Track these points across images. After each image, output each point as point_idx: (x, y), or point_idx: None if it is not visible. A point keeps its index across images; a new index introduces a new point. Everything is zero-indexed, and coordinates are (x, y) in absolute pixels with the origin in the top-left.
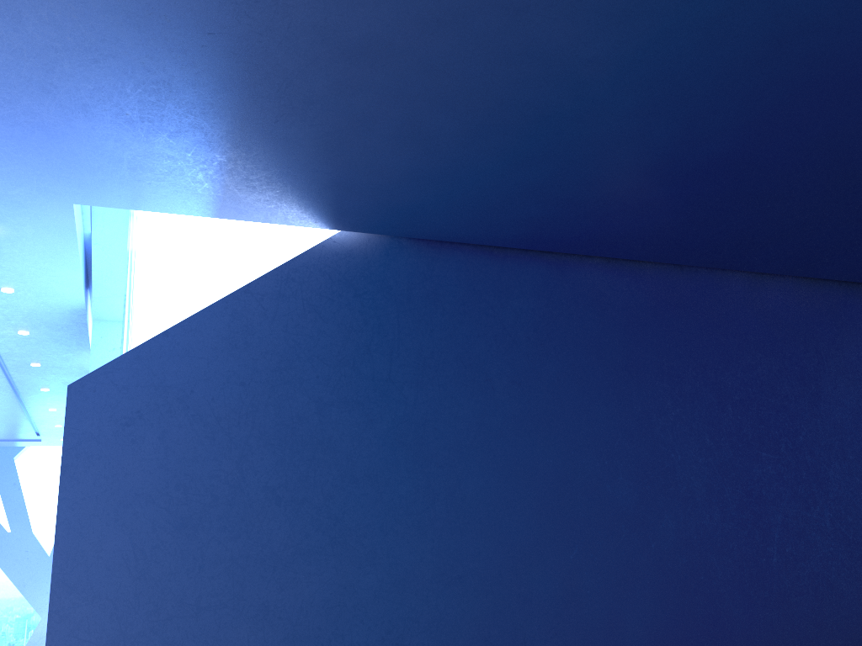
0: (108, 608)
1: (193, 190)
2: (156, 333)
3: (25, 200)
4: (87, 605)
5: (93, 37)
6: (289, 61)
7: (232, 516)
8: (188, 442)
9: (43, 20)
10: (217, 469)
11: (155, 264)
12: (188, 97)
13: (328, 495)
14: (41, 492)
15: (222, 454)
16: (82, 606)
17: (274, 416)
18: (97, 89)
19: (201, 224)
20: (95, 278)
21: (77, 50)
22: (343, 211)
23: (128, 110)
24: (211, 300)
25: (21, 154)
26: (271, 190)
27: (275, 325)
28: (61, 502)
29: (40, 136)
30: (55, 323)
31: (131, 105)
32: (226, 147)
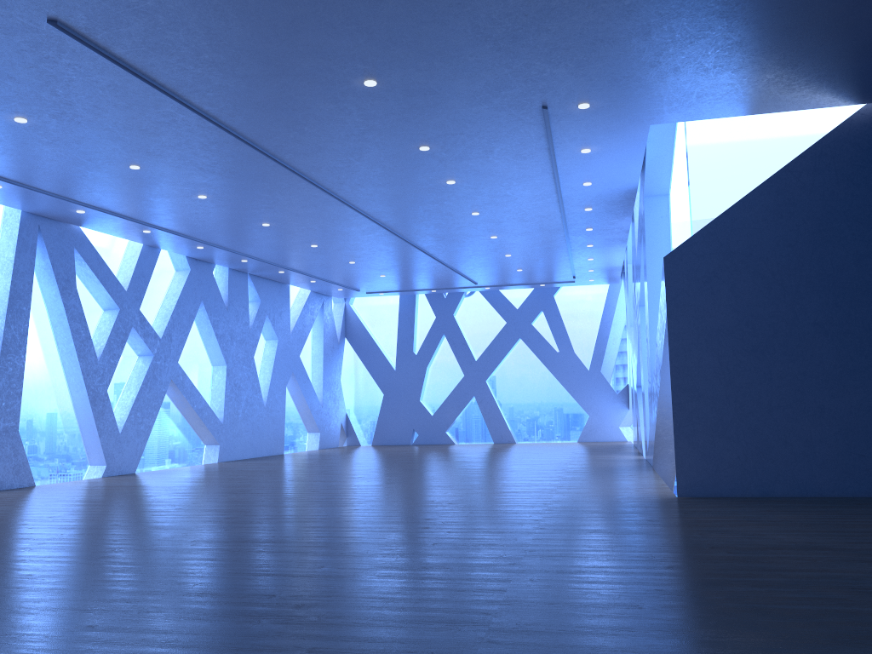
0: (708, 404)
1: (742, 100)
2: (714, 211)
3: (617, 129)
4: (695, 401)
5: (693, 31)
6: (840, 7)
7: (790, 344)
8: (751, 292)
9: (663, 31)
10: (775, 311)
11: (707, 157)
12: (753, 46)
13: (868, 328)
14: (575, 321)
15: (778, 300)
16: (691, 402)
17: (817, 269)
18: (687, 57)
19: (739, 117)
20: (647, 166)
21: (680, 40)
22: (871, 90)
23: (705, 64)
24: (754, 180)
25: (624, 103)
26: (808, 88)
27: (813, 196)
28: (669, 336)
29: (640, 91)
30: (612, 200)
31: (709, 60)
32: (775, 69)
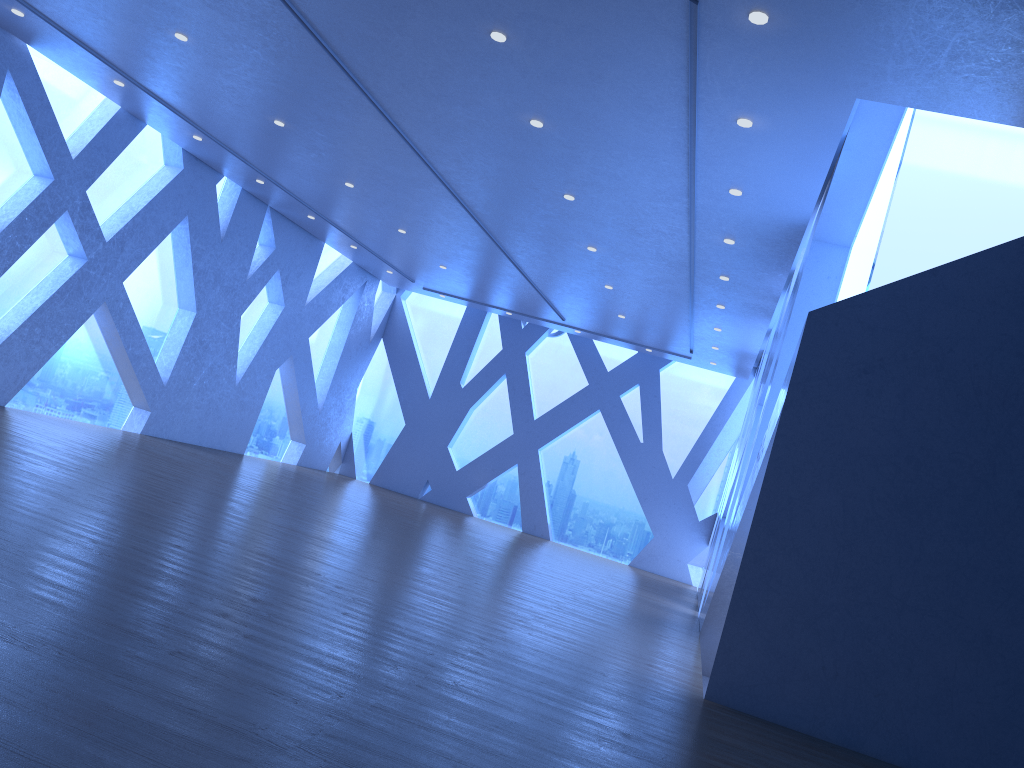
0: (804, 567)
1: (1021, 89)
2: (913, 269)
3: (803, 90)
4: (783, 555)
5: None
6: None
7: (968, 514)
8: (931, 411)
9: None
10: (961, 453)
11: (930, 183)
12: None
13: None
14: (677, 412)
15: (972, 436)
16: (778, 555)
17: None
18: None
19: (1002, 136)
20: (831, 191)
21: None
22: None
23: None
24: (993, 239)
25: (826, 34)
26: None
27: None
28: (777, 438)
29: (859, 12)
30: (766, 236)
31: None
32: None
